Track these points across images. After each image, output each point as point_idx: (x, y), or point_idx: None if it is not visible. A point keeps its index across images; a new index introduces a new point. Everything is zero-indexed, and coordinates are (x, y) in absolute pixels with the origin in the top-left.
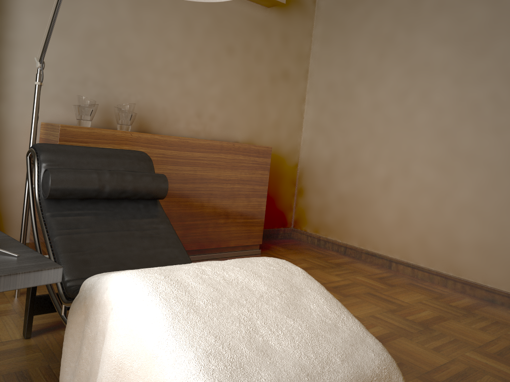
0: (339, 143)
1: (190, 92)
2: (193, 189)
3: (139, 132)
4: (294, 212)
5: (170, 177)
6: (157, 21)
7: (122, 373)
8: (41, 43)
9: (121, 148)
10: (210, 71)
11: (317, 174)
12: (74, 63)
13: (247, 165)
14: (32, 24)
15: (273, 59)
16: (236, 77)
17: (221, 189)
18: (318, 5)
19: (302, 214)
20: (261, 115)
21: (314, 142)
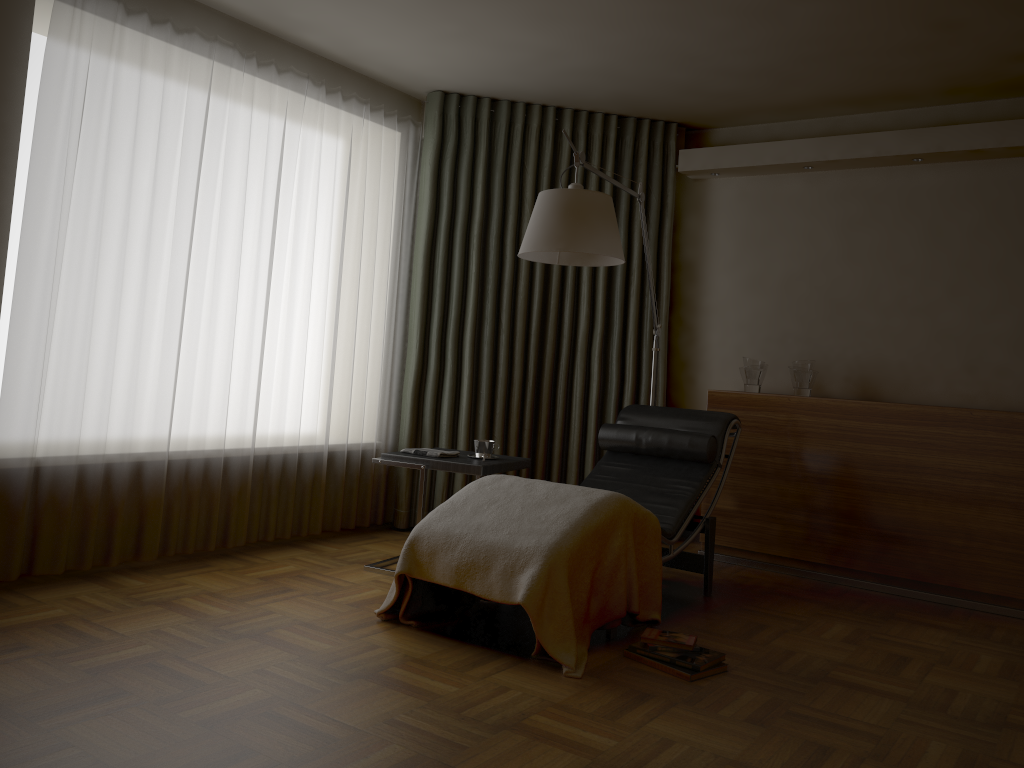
0: None
1: (948, 334)
2: (892, 480)
3: (863, 399)
4: None
5: (850, 459)
6: (880, 240)
7: None
8: (734, 302)
9: (777, 416)
10: (988, 294)
11: None
12: (770, 319)
13: (1009, 450)
14: (724, 285)
15: None
16: None
17: (951, 487)
18: None
19: None
20: None
21: None
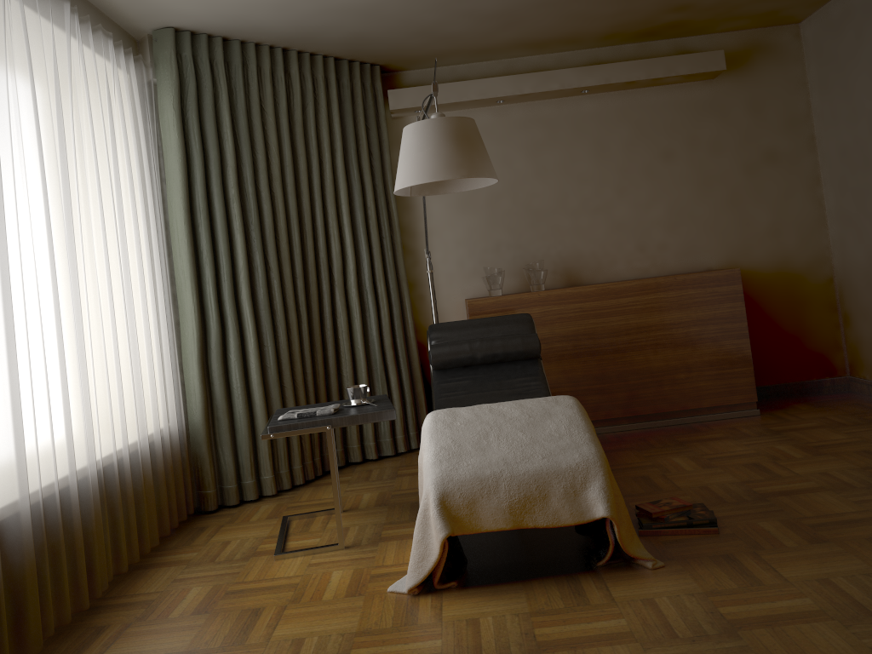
0: (871, 237)
1: (622, 224)
2: (629, 341)
3: (569, 285)
4: (846, 352)
5: (596, 332)
6: (561, 157)
7: (421, 470)
8: (449, 223)
9: (531, 311)
10: (644, 190)
11: (857, 288)
12: (483, 233)
13: (704, 300)
14: (438, 209)
15: (741, 142)
16: (685, 186)
17: (671, 336)
18: (803, 38)
19: (855, 353)
20: (740, 223)
21: (843, 240)
